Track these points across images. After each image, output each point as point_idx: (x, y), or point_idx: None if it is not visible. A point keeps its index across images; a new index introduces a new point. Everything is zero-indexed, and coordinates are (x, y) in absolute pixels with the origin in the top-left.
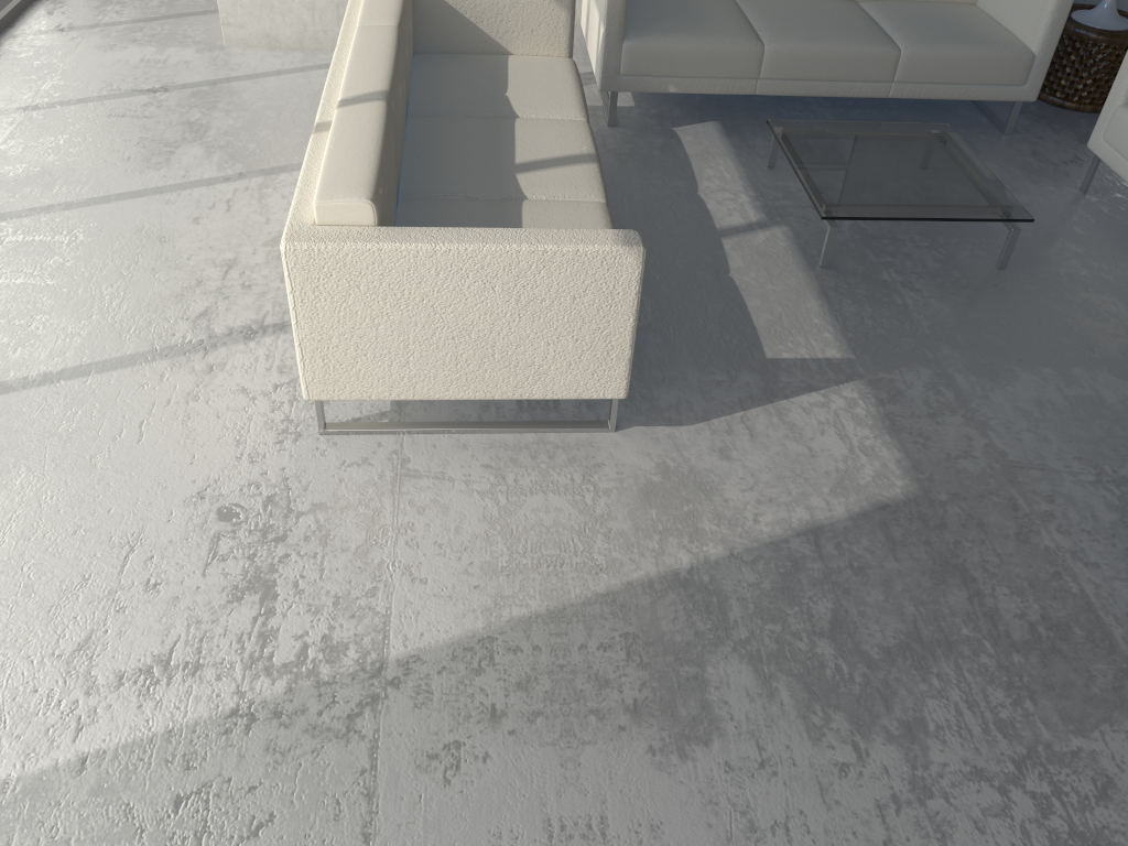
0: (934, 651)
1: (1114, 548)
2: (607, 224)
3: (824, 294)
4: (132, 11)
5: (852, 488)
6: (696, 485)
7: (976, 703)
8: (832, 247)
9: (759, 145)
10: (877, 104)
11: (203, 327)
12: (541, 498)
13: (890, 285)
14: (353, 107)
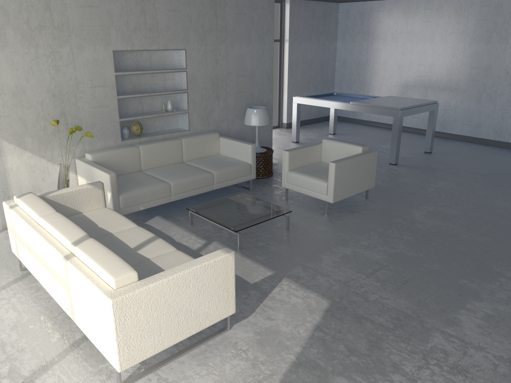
0: (378, 342)
1: (387, 291)
2: (188, 255)
3: (248, 257)
4: None
5: (314, 309)
6: (272, 332)
7: (400, 349)
8: (241, 240)
9: (181, 218)
10: (205, 193)
11: (16, 377)
12: (228, 364)
13: (264, 246)
14: (82, 243)
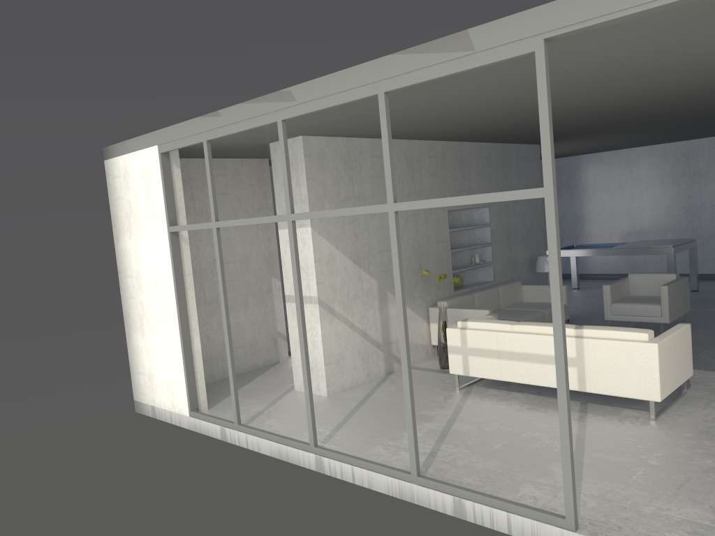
0: None
1: None
2: None
3: None
4: (256, 404)
5: None
6: None
7: None
8: None
9: None
10: None
11: None
12: (712, 404)
13: None
14: (584, 327)
